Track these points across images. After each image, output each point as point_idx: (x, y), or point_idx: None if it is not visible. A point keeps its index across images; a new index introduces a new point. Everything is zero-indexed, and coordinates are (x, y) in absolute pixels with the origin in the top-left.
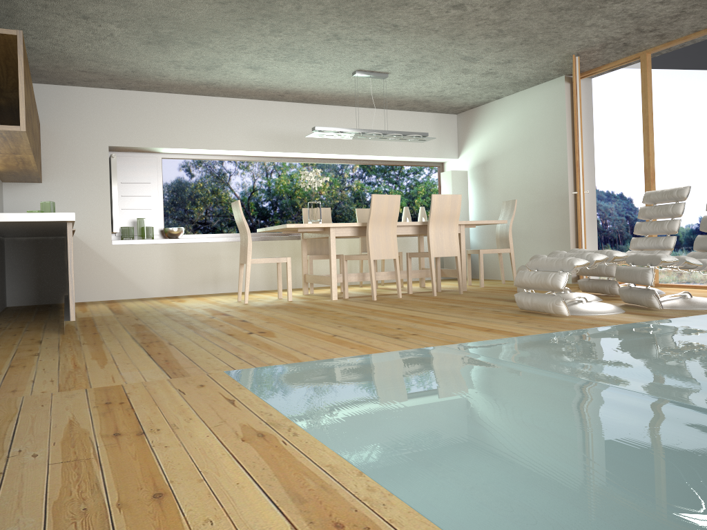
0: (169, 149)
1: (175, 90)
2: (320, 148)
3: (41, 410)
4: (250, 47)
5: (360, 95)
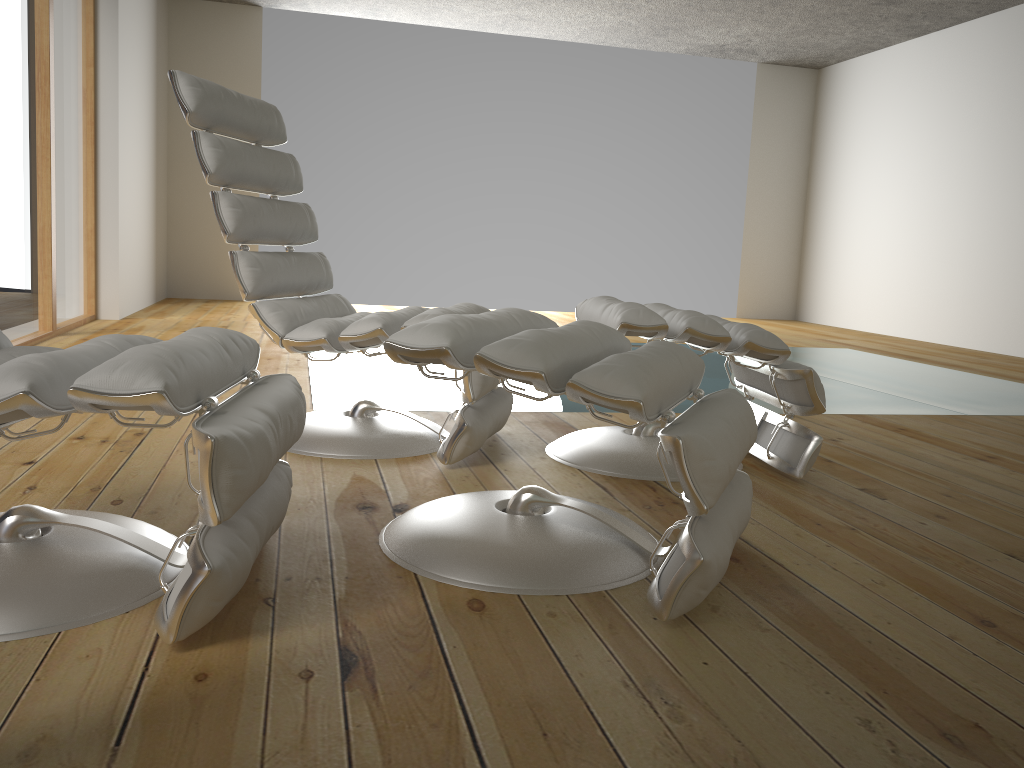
0: None
1: None
2: None
3: None
4: None
5: None
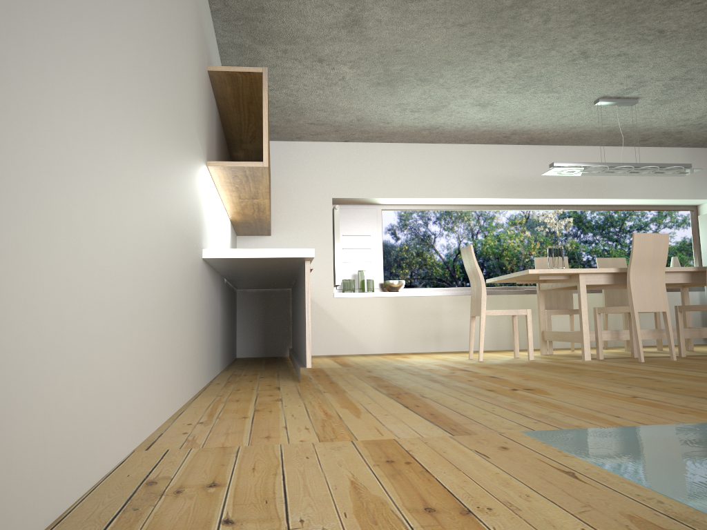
0: (390, 199)
1: (396, 138)
2: (549, 192)
3: (308, 463)
4: (482, 79)
5: (597, 130)
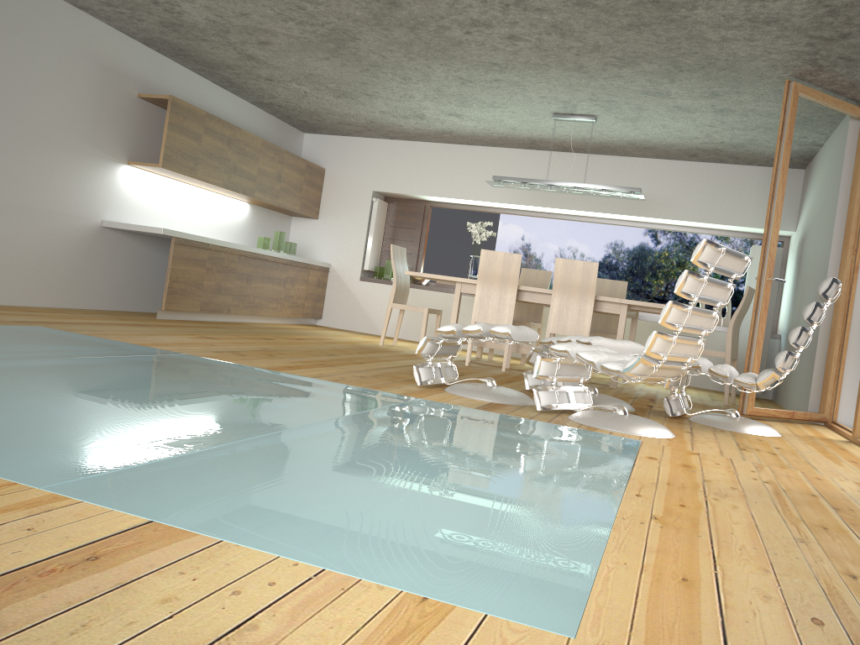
0: (426, 197)
1: (431, 139)
2: (583, 204)
3: None
4: (415, 96)
5: (616, 143)
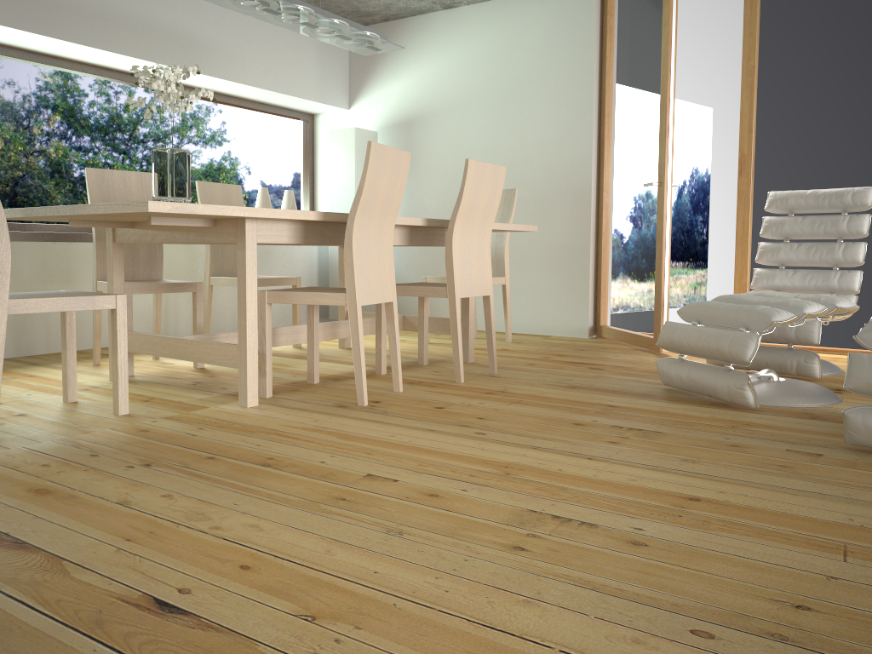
0: None
1: None
2: (106, 37)
3: None
4: None
5: None
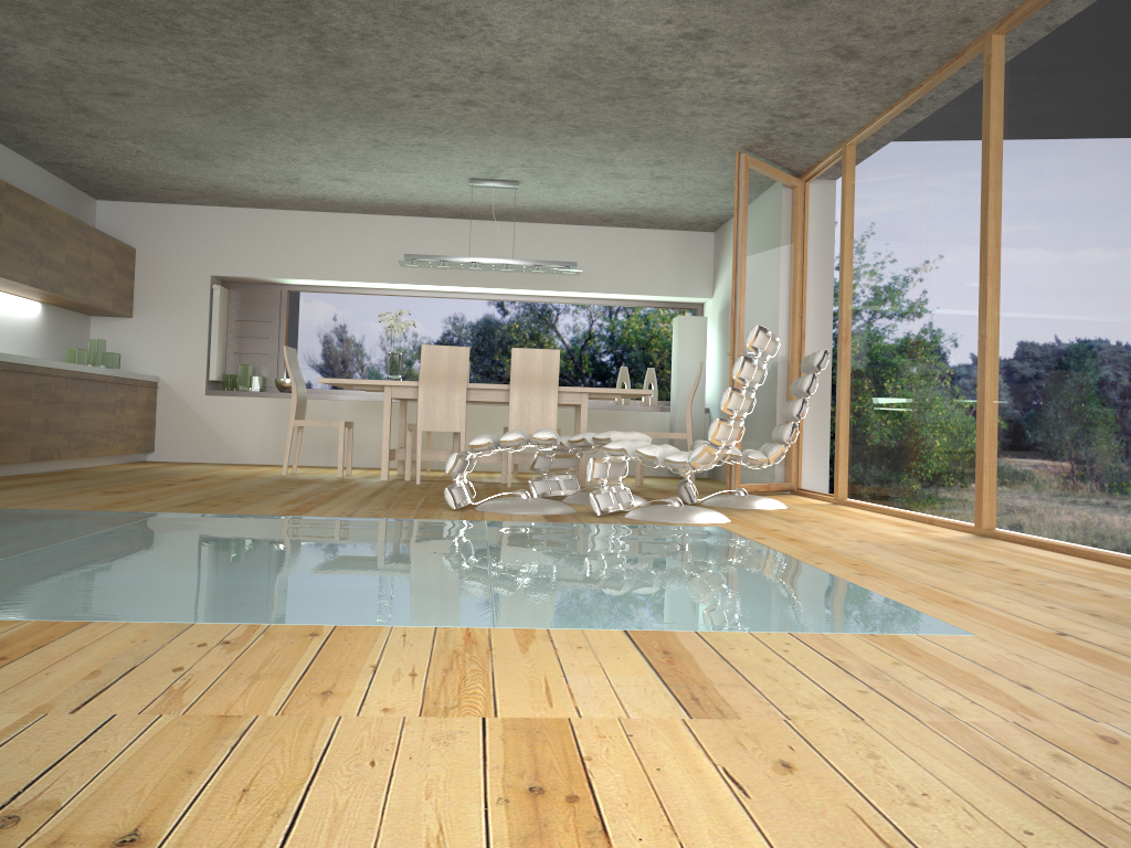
0: (286, 280)
1: (289, 206)
2: (488, 280)
3: None
4: (301, 158)
5: (527, 209)
